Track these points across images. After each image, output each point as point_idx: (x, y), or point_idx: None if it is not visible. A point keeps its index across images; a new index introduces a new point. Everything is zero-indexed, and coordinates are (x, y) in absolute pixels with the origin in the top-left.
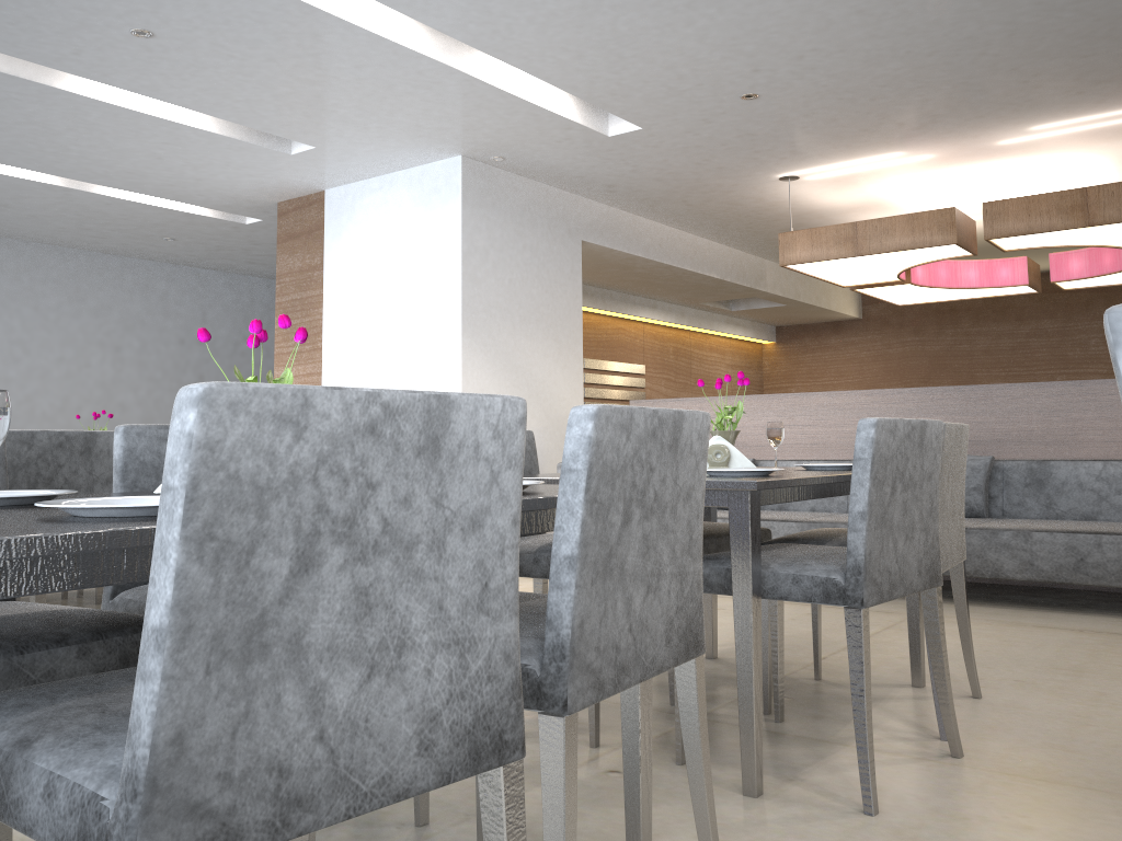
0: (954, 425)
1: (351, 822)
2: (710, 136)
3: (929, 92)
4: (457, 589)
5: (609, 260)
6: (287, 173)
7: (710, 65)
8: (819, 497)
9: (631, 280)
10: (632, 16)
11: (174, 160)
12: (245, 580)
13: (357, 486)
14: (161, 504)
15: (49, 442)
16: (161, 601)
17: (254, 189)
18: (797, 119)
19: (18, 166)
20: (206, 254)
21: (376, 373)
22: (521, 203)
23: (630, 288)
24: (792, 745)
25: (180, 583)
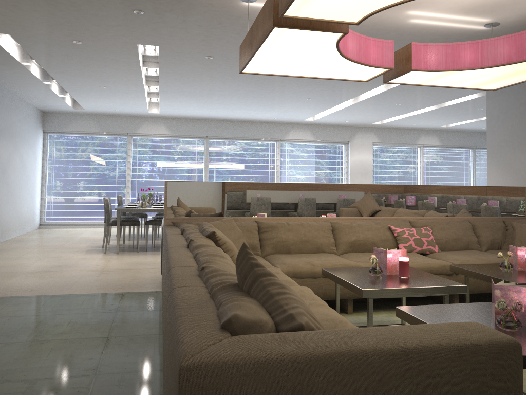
0: None
1: None
2: None
3: None
4: None
5: None
6: None
7: None
8: None
9: None
10: (331, 84)
11: None
12: None
13: None
14: None
15: None
16: None
17: None
18: None
19: None
20: None
21: None
22: None
23: None
24: None
25: None
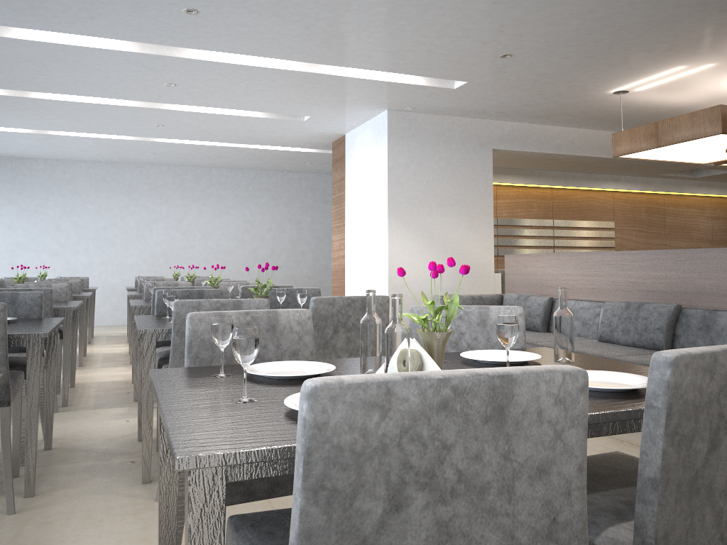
0: (343, 298)
1: None
2: (518, 79)
3: (634, 30)
4: None
5: (534, 156)
6: (315, 129)
7: (451, 45)
8: None
9: (575, 166)
10: (366, 34)
11: (258, 130)
12: None
13: None
14: None
15: None
16: None
17: (312, 138)
18: (562, 61)
19: (203, 141)
20: None
21: (361, 239)
22: (437, 131)
23: (584, 170)
24: None
25: None
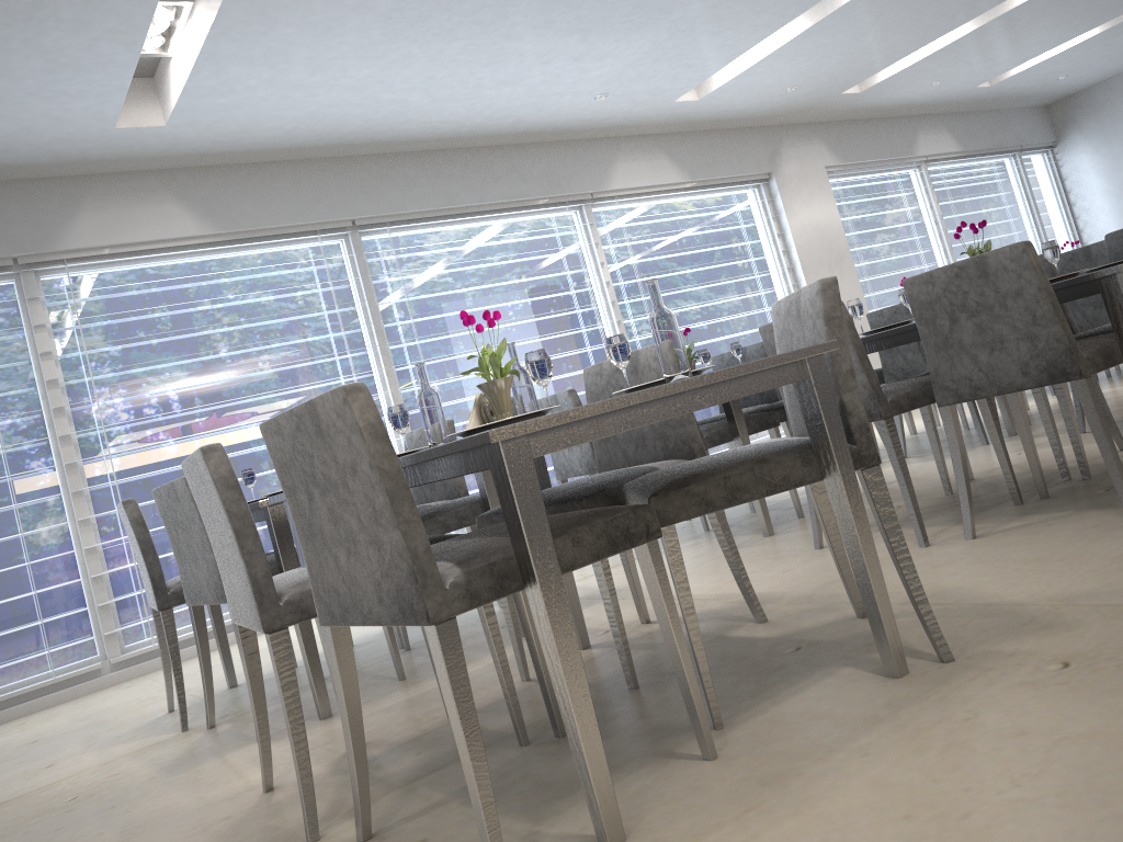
0: (942, 269)
1: None
2: None
3: None
4: None
5: None
6: None
7: None
8: (895, 346)
9: None
10: None
11: None
12: None
13: None
14: None
15: (889, 312)
16: None
17: None
18: None
19: None
20: None
21: None
22: None
23: None
24: (953, 517)
25: None
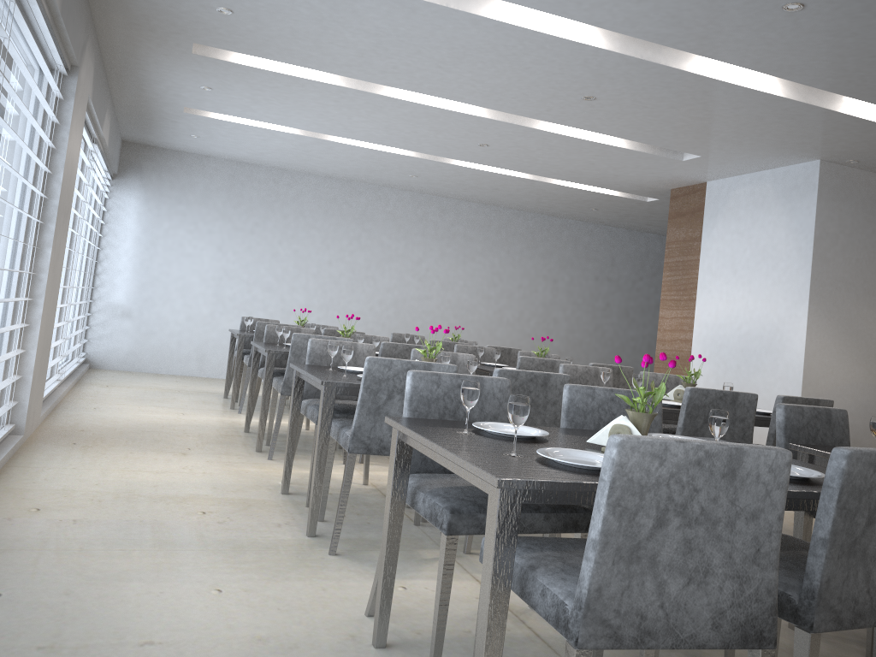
0: None
1: (682, 652)
2: None
3: None
4: (740, 549)
5: None
6: (679, 171)
7: None
8: None
9: None
10: None
11: (601, 164)
12: (632, 526)
13: (688, 489)
14: (598, 485)
15: (525, 378)
16: (596, 528)
17: (654, 181)
18: None
19: (506, 169)
20: (617, 218)
21: (735, 324)
22: (872, 195)
23: None
24: None
25: (604, 522)
